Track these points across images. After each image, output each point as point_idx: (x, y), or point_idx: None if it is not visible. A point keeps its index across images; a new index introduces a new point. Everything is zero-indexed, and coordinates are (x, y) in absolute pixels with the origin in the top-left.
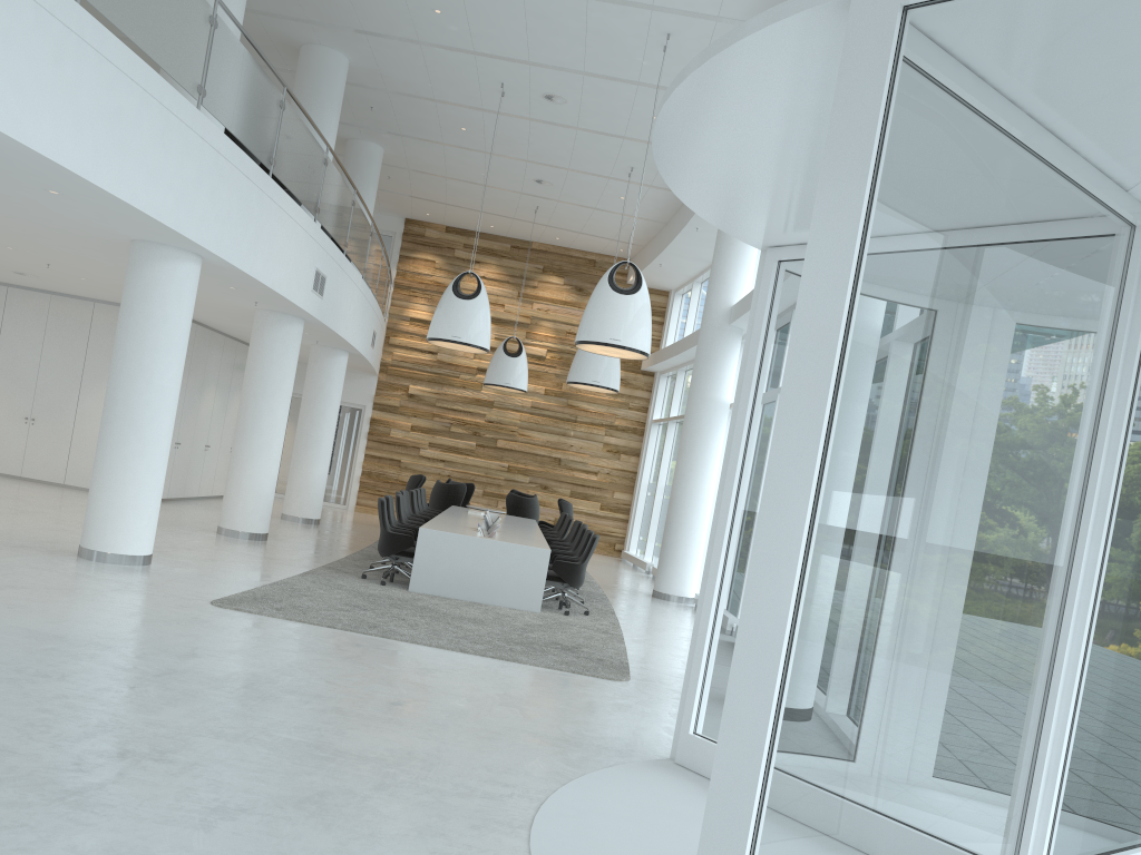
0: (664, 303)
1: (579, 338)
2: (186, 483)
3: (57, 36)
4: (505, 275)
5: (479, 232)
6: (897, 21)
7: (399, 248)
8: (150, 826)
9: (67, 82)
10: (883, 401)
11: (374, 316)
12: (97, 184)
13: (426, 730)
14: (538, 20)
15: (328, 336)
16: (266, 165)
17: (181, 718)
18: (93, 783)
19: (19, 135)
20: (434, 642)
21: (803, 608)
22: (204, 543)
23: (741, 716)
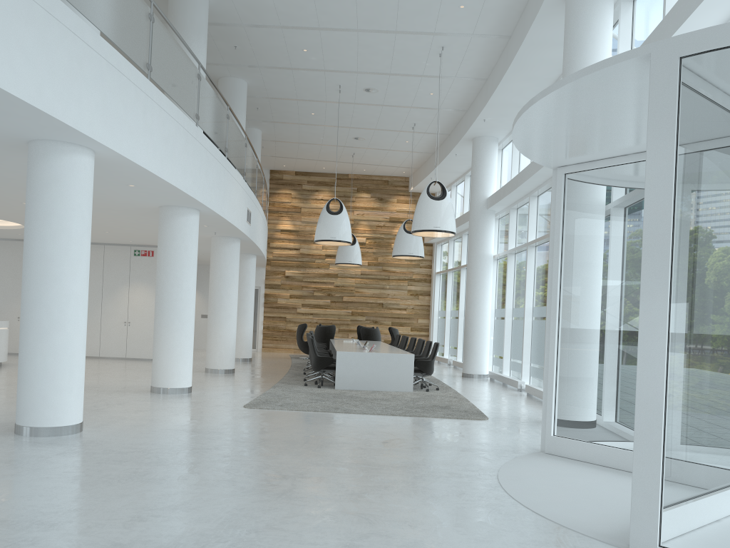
0: None
1: (415, 229)
2: None
3: (143, 101)
4: (334, 196)
5: (315, 172)
6: (678, 64)
7: (268, 188)
8: (331, 503)
9: (149, 125)
10: (699, 240)
11: (266, 231)
12: (163, 178)
13: (411, 452)
14: (365, 48)
15: (248, 247)
16: (224, 152)
17: (292, 459)
18: (285, 489)
19: (133, 158)
20: (374, 412)
21: (672, 342)
22: (205, 378)
23: (647, 398)
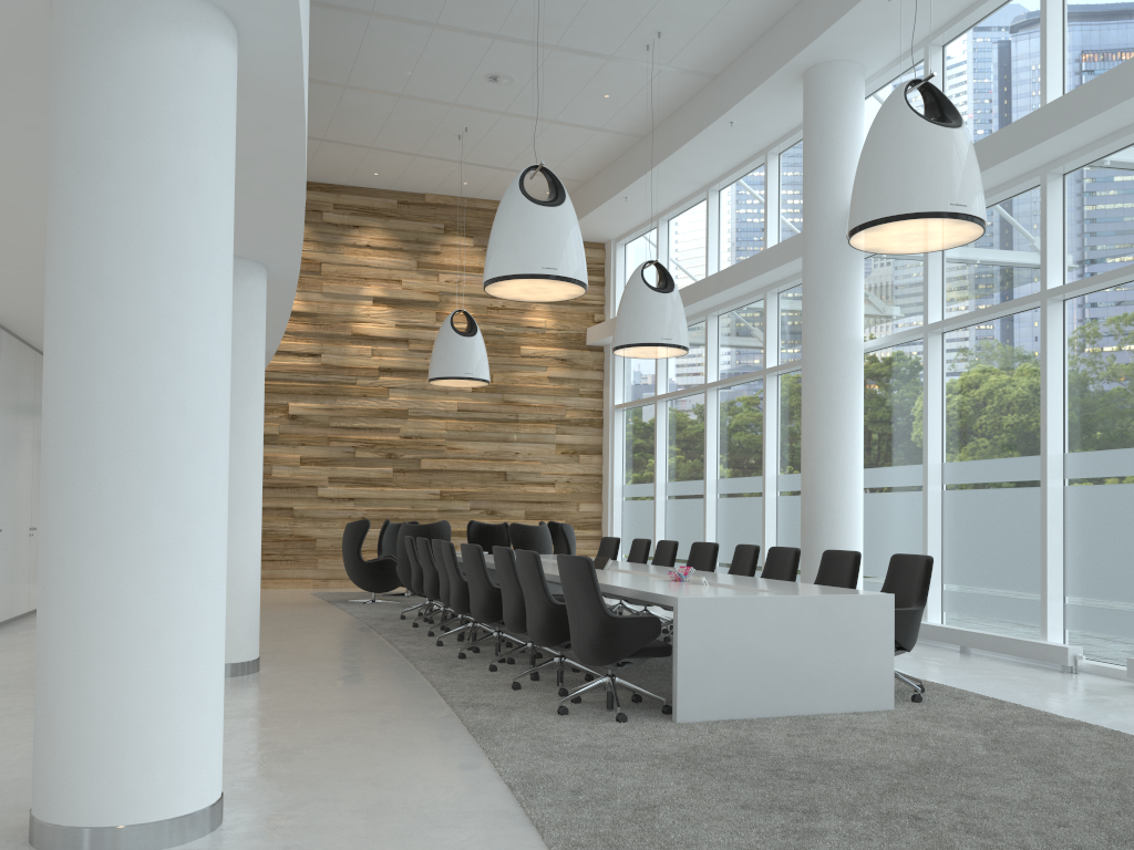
0: (601, 258)
1: (883, 214)
2: (13, 594)
3: None
4: (396, 241)
5: (352, 186)
6: None
7: None
8: None
9: None
10: None
11: None
12: None
13: None
14: None
15: None
16: None
17: None
18: None
19: None
20: None
21: None
22: None
23: None
